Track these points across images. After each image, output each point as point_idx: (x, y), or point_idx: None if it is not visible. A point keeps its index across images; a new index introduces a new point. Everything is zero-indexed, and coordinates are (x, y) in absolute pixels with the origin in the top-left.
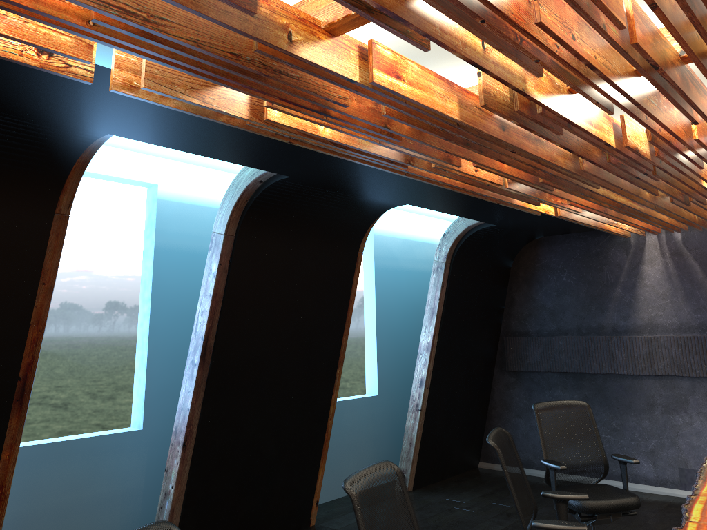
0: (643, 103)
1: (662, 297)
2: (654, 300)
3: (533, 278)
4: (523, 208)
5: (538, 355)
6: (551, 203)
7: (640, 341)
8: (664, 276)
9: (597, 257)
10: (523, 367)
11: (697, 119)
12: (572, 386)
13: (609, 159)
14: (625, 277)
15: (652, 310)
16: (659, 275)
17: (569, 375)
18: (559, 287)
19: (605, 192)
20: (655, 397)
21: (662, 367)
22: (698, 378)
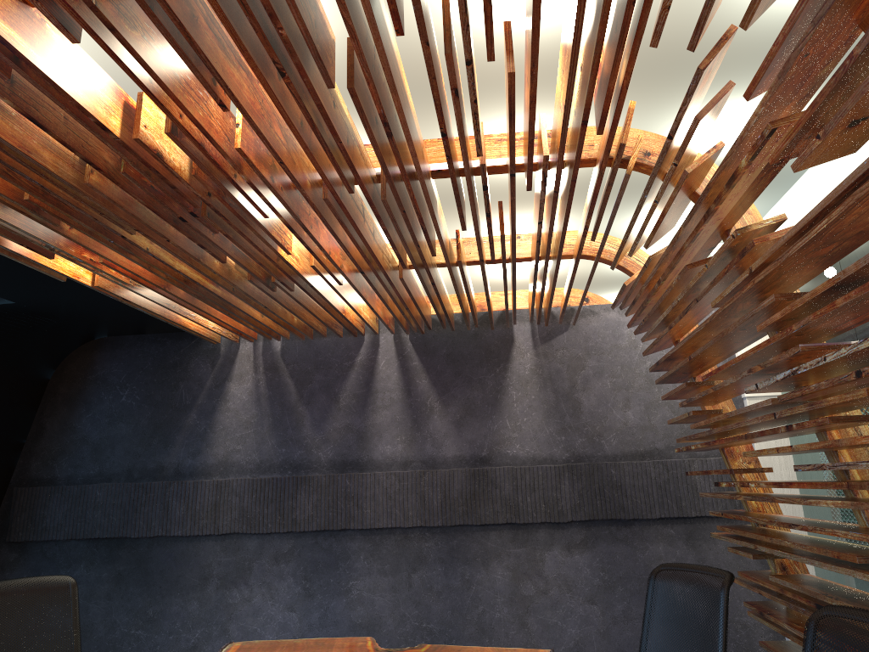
0: (129, 36)
1: (245, 426)
2: (235, 430)
3: (80, 396)
4: (29, 262)
5: (61, 515)
6: (72, 256)
7: (207, 487)
8: (253, 397)
9: (175, 368)
10: (34, 535)
11: (227, 102)
12: (102, 559)
13: (125, 169)
14: (206, 397)
15: (230, 443)
16: (247, 396)
17: (103, 542)
18: (115, 410)
19: (153, 248)
20: (212, 566)
21: (228, 522)
22: (269, 535)
